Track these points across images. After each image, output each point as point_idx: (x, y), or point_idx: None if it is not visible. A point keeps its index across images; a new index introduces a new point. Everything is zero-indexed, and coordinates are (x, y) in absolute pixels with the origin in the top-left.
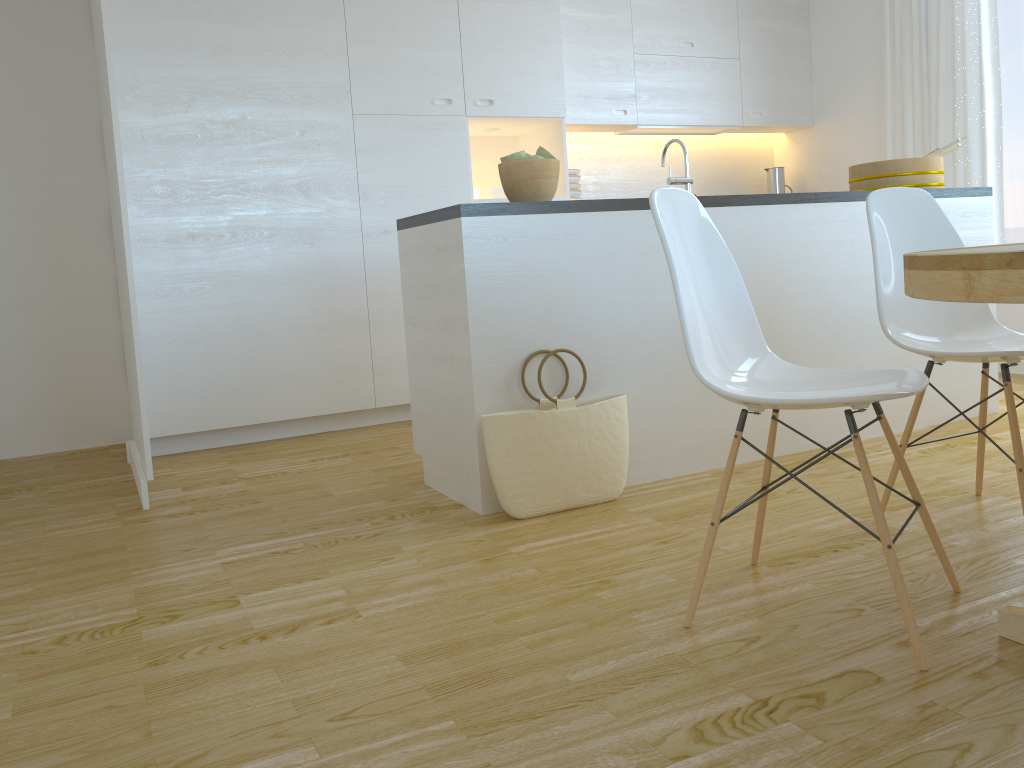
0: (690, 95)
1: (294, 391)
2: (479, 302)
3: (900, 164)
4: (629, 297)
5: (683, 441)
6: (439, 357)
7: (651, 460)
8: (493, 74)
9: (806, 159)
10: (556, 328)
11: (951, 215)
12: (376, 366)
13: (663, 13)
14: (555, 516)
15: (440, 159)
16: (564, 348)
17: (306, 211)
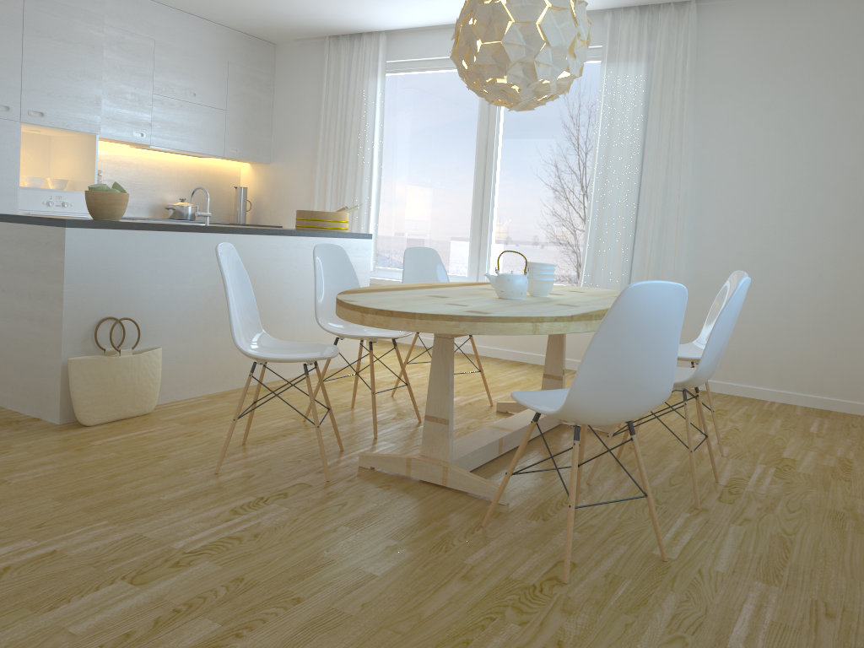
0: (190, 130)
1: None
2: (72, 284)
3: (326, 214)
4: (167, 286)
5: (191, 377)
6: (28, 316)
7: (170, 388)
8: (46, 93)
9: (263, 184)
10: (120, 303)
11: (350, 248)
12: None
13: (177, 69)
14: (113, 423)
15: None
16: (124, 316)
17: None
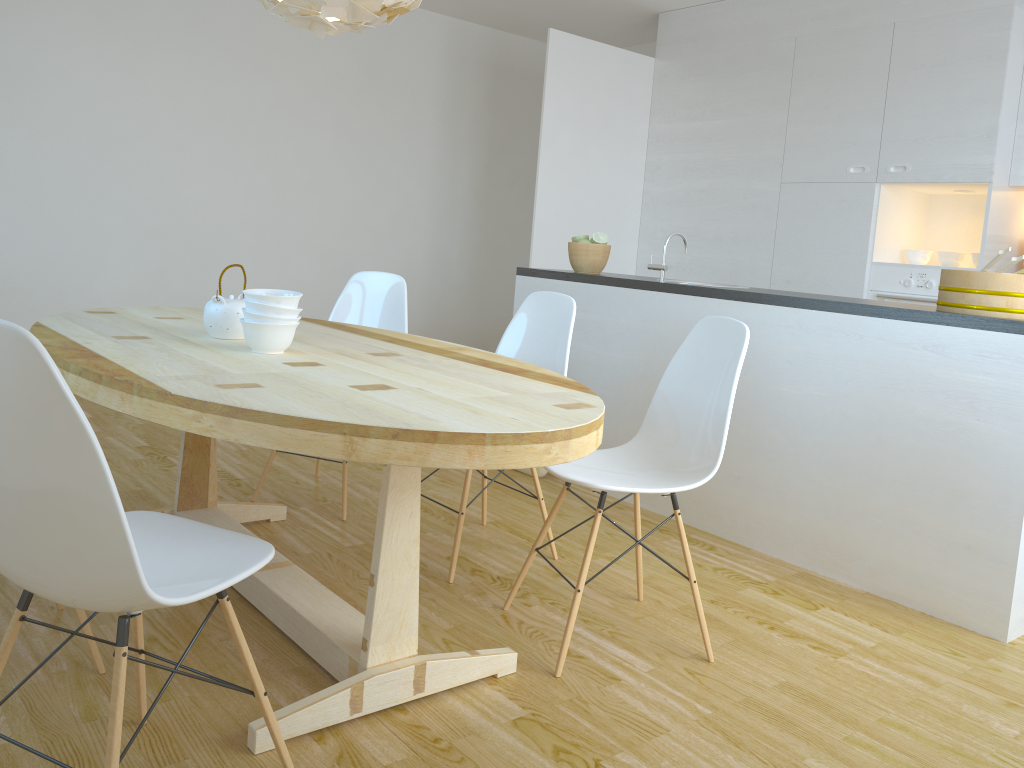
0: None
1: None
2: None
3: (944, 276)
4: (593, 348)
5: None
6: None
7: None
8: (911, 140)
9: None
10: None
11: (954, 349)
12: None
13: None
14: None
15: (844, 222)
16: None
17: (735, 258)
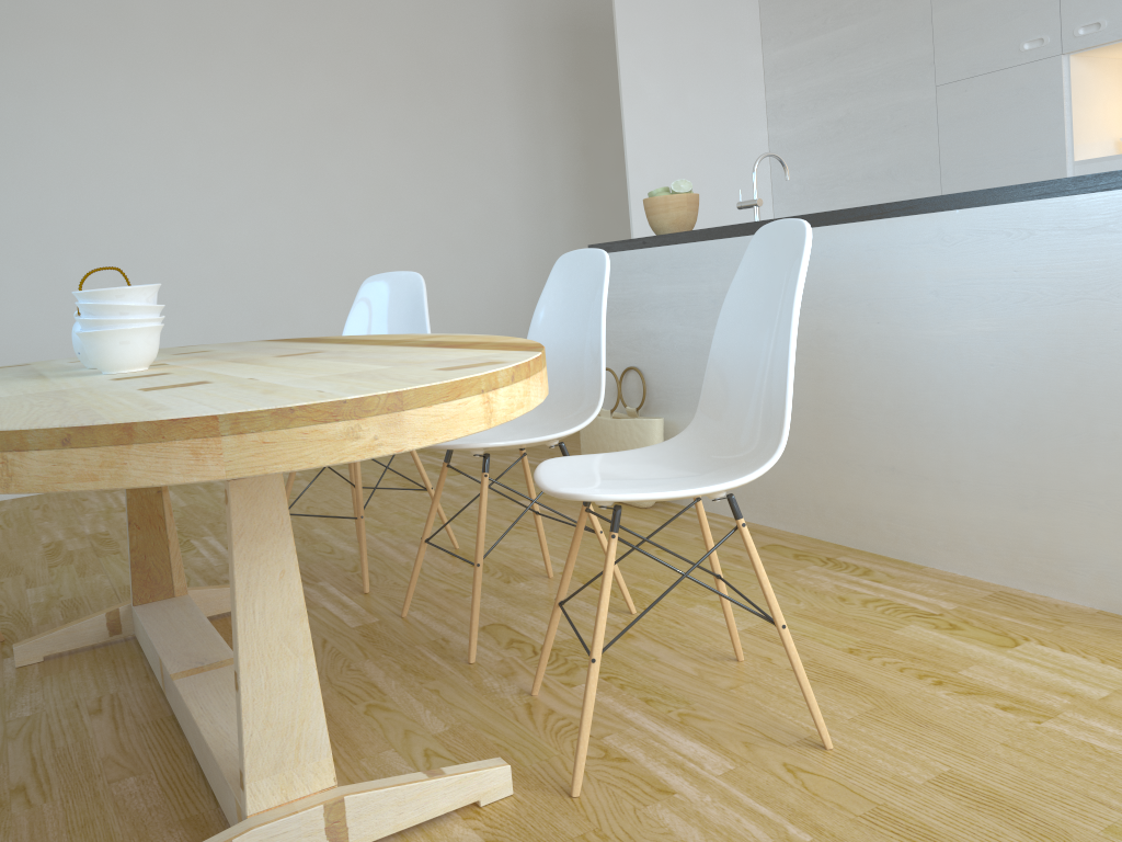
0: None
1: None
2: None
3: None
4: (687, 328)
5: None
6: None
7: None
8: None
9: None
10: (641, 349)
11: None
12: None
13: None
14: None
15: (1027, 117)
16: (646, 368)
17: (894, 196)
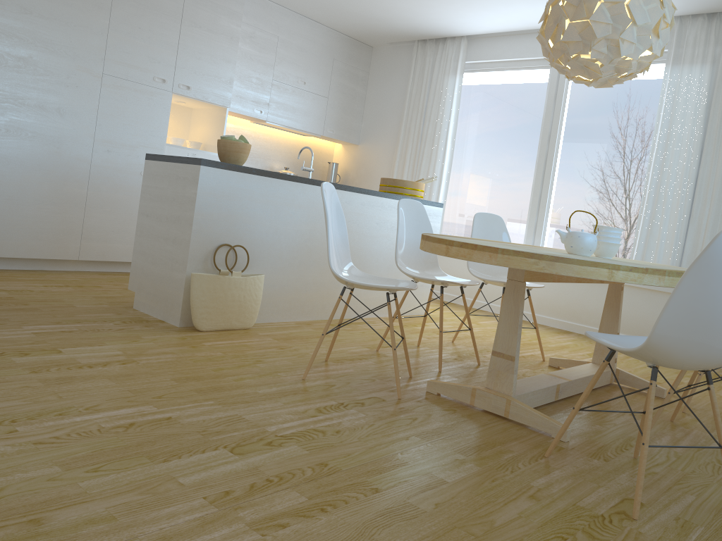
0: (298, 111)
1: (26, 240)
2: (200, 212)
3: (406, 183)
4: (273, 224)
5: (284, 304)
6: (164, 237)
7: (267, 311)
8: (193, 71)
9: (351, 162)
10: (235, 233)
11: None
12: (84, 233)
13: (293, 61)
14: (220, 332)
15: (151, 114)
16: (237, 245)
17: (60, 126)
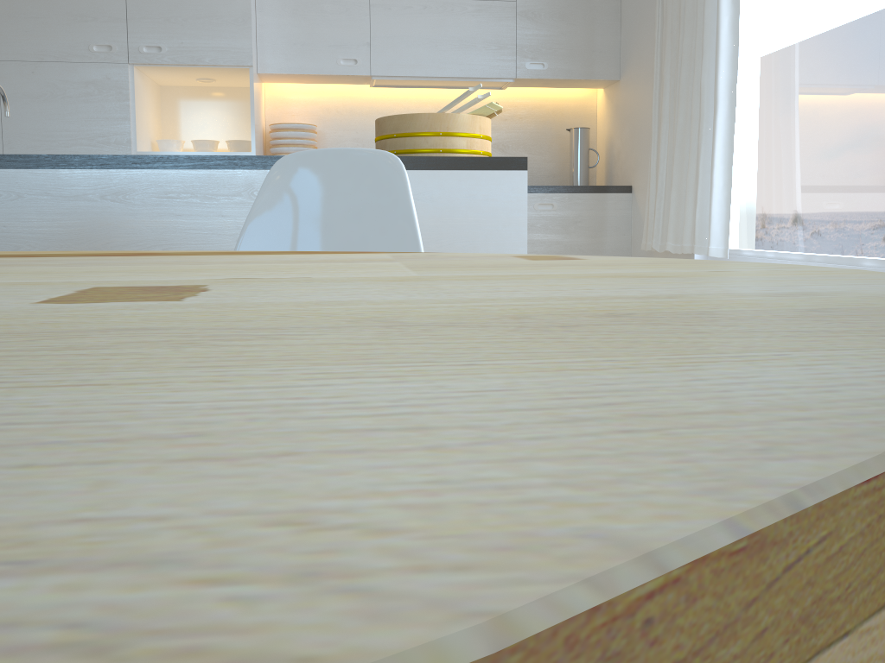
0: (444, 43)
1: None
2: None
3: (397, 122)
4: None
5: None
6: None
7: None
8: (163, 19)
9: (614, 119)
10: None
11: (442, 194)
12: None
13: None
14: None
15: (96, 108)
16: None
17: None
